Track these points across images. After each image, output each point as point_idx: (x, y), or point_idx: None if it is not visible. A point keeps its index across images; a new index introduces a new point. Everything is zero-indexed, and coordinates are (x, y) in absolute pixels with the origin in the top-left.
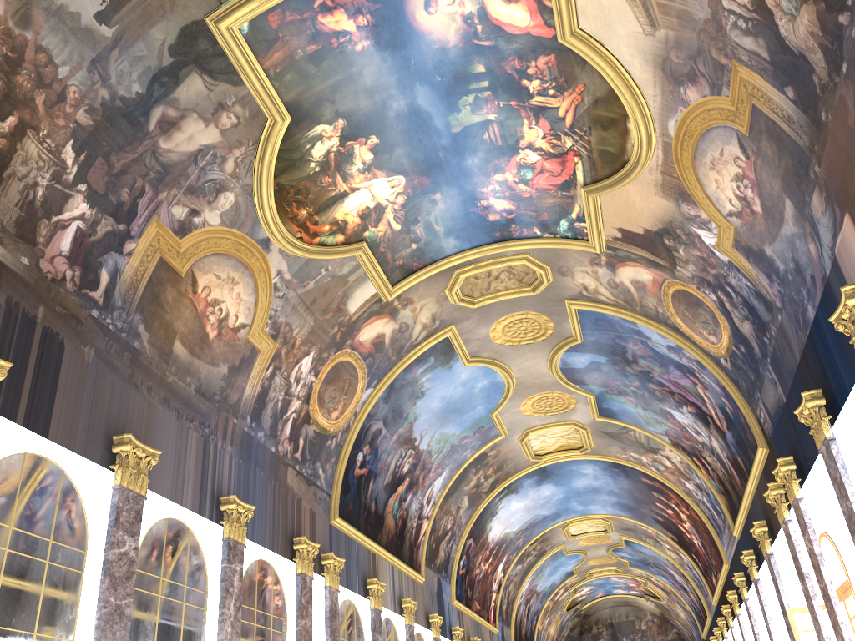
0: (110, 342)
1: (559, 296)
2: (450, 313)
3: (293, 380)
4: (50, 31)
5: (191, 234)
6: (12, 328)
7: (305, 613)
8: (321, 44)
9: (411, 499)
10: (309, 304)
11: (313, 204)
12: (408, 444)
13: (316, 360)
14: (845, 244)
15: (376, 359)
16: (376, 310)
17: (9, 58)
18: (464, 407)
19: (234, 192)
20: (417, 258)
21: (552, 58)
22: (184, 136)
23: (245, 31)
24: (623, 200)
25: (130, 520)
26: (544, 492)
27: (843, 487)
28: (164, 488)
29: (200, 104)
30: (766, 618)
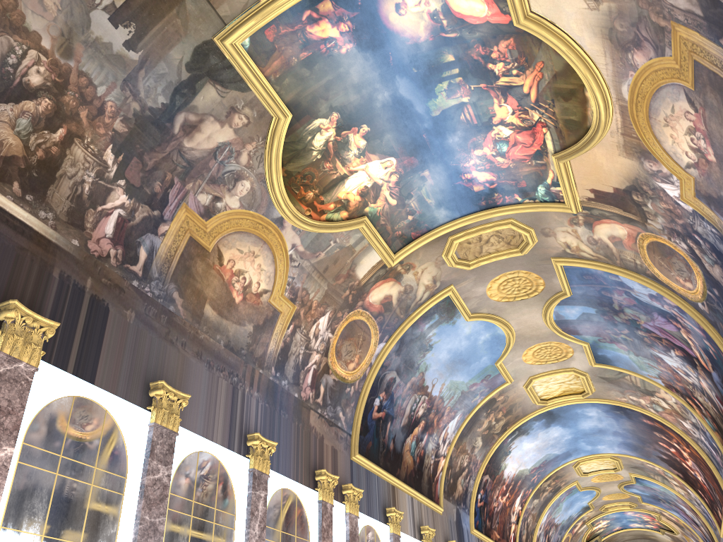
0: (149, 307)
1: (545, 255)
2: (449, 275)
3: (312, 336)
4: (89, 59)
5: (215, 217)
6: (65, 296)
7: (326, 535)
8: (311, 51)
9: (427, 439)
10: (322, 271)
11: (318, 186)
12: (421, 391)
13: (331, 320)
14: None
15: (385, 317)
16: (382, 275)
17: (57, 83)
18: (470, 358)
19: (249, 180)
20: (413, 228)
21: (511, 41)
22: (204, 136)
23: (247, 45)
24: (591, 163)
25: (164, 452)
26: (553, 434)
27: None
28: (196, 426)
29: (215, 109)
30: None
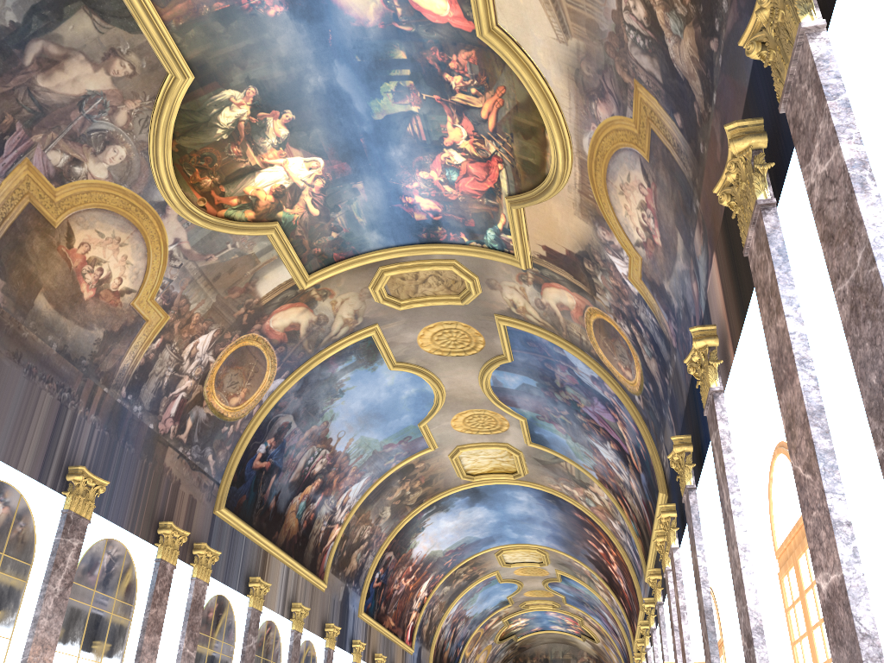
0: None
1: (488, 310)
2: (374, 312)
3: (186, 357)
4: None
5: (70, 184)
6: None
7: (158, 601)
8: (229, 3)
9: (321, 501)
10: (211, 279)
11: (219, 173)
12: (322, 443)
13: (216, 340)
14: (712, 285)
15: (288, 349)
16: (291, 297)
17: None
18: (389, 413)
19: (126, 147)
20: (337, 248)
21: (473, 54)
22: (68, 77)
23: None
24: (546, 217)
25: None
26: (477, 514)
27: (693, 538)
28: None
29: (89, 46)
30: None
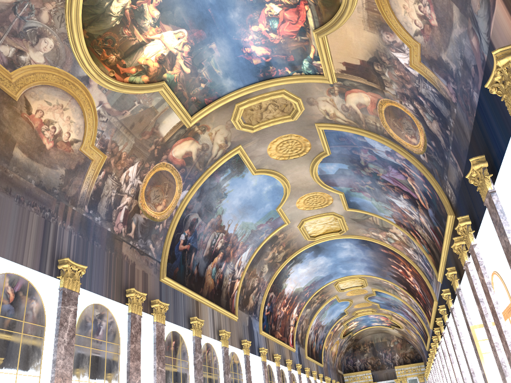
0: None
1: (310, 121)
2: (237, 137)
3: (123, 182)
4: None
5: (20, 69)
6: None
7: (134, 339)
8: None
9: (225, 266)
10: (129, 128)
11: (119, 50)
12: (219, 229)
13: (140, 169)
14: (497, 24)
15: (187, 169)
16: (183, 134)
17: None
18: (257, 204)
19: (52, 38)
20: (206, 95)
21: None
22: None
23: None
24: (343, 38)
25: None
26: (320, 262)
27: (502, 226)
28: (4, 252)
29: None
30: (458, 334)
